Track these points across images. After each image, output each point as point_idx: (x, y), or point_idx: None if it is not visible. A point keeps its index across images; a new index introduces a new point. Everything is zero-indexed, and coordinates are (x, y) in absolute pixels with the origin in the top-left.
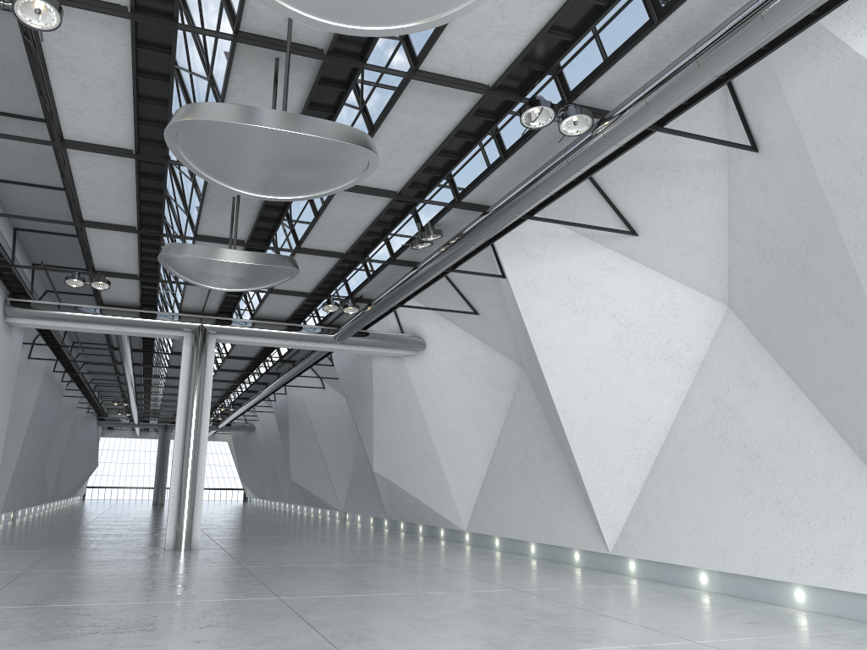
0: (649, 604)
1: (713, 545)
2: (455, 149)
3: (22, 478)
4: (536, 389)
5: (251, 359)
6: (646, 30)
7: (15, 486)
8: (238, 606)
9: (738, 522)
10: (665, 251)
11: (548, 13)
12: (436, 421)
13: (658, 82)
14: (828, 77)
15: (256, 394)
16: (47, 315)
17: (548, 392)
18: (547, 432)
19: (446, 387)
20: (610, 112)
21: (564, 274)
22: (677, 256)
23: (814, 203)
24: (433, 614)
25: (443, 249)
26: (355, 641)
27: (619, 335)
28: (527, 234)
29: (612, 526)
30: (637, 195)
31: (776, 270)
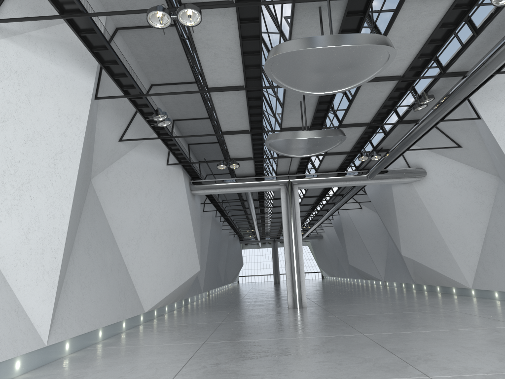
0: None
1: None
2: (439, 37)
3: (209, 274)
4: None
5: (317, 196)
6: None
7: (207, 278)
8: (340, 339)
9: None
10: None
11: None
12: (440, 219)
13: None
14: None
15: (322, 217)
16: (210, 186)
17: None
18: None
19: (444, 197)
20: None
21: None
22: None
23: None
24: (470, 343)
25: (436, 107)
26: (422, 361)
27: None
28: (494, 86)
29: None
30: None
31: None
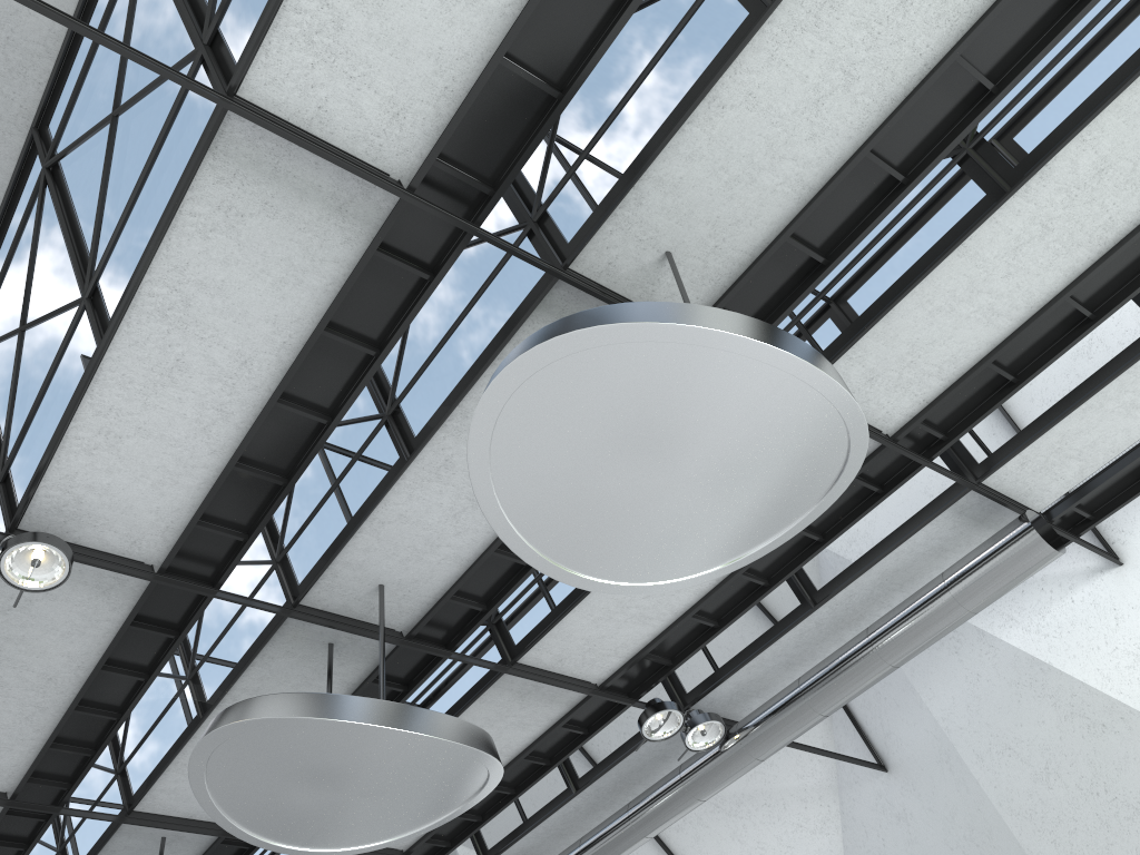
0: None
1: None
2: (513, 777)
3: None
4: None
5: None
6: (797, 615)
7: None
8: None
9: None
10: None
11: (698, 593)
12: None
13: (821, 676)
14: (978, 673)
15: None
16: None
17: None
18: None
19: None
20: (748, 716)
21: None
22: None
23: (986, 831)
24: None
25: None
26: None
27: None
28: None
29: None
30: (714, 843)
31: None
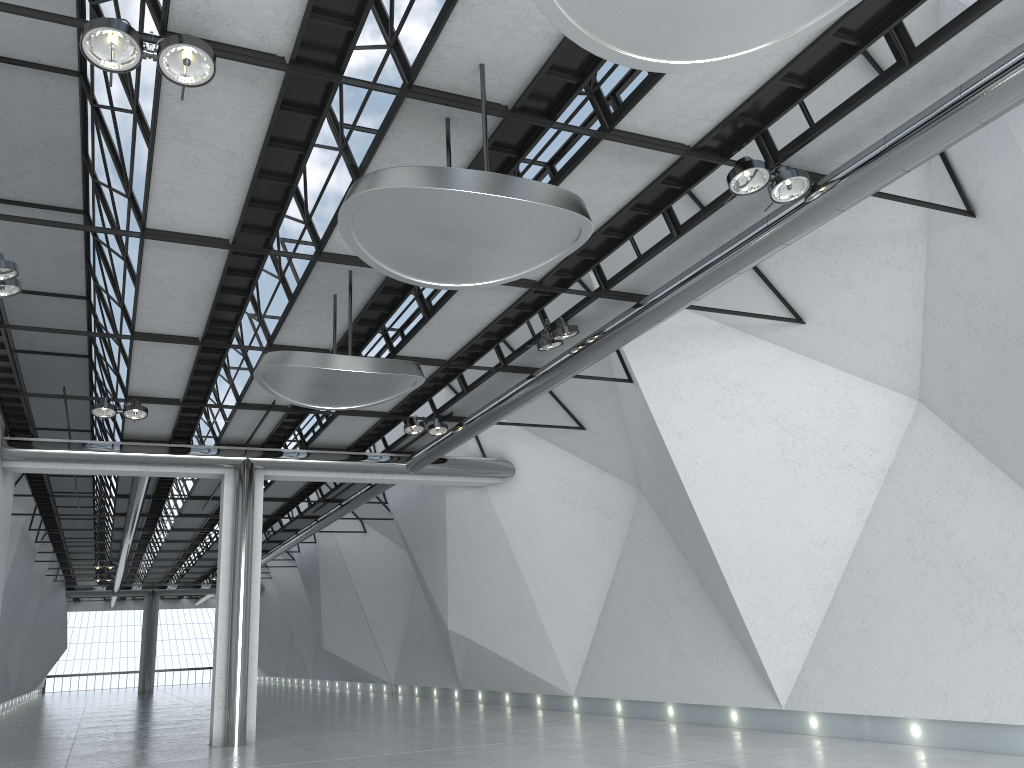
0: (876, 766)
1: (927, 688)
2: (621, 225)
3: None
4: (664, 515)
5: (288, 500)
6: (891, 74)
7: None
8: None
9: (960, 658)
10: (839, 340)
11: (787, 57)
12: (531, 561)
13: (906, 134)
14: None
15: (281, 545)
16: (56, 455)
17: (692, 516)
18: (681, 567)
19: (543, 519)
20: (833, 172)
21: (710, 374)
22: (855, 345)
23: None
24: None
25: (579, 348)
26: None
27: (783, 442)
28: (661, 328)
29: (784, 675)
30: (807, 276)
31: (997, 353)
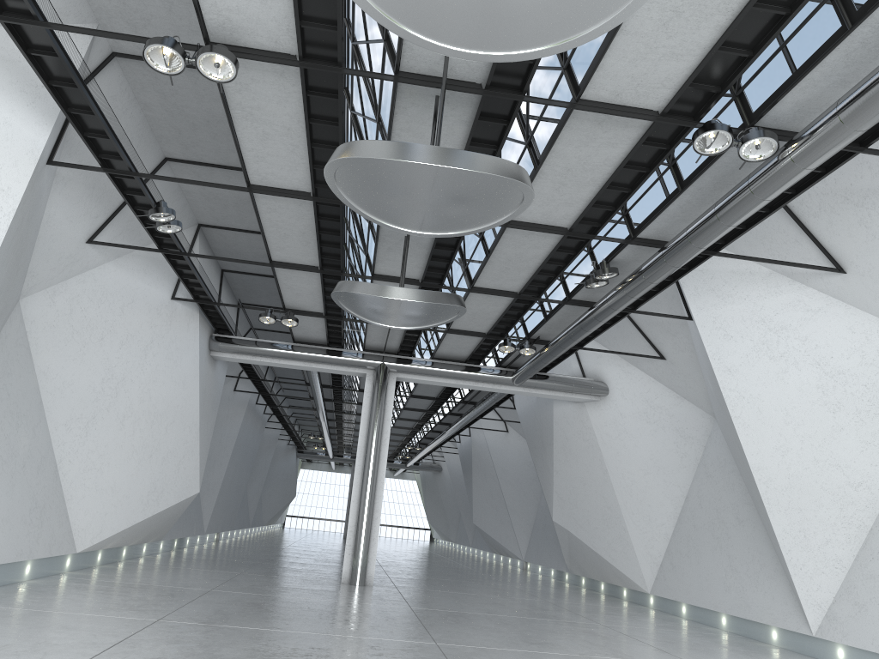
0: None
1: None
2: (626, 181)
3: (225, 502)
4: (729, 443)
5: (434, 399)
6: (838, 38)
7: (219, 509)
8: (393, 647)
9: None
10: (878, 291)
11: (719, 29)
12: (618, 471)
13: (853, 95)
14: None
15: (440, 435)
16: (245, 350)
17: (740, 446)
18: (741, 492)
19: (630, 436)
20: (799, 132)
21: (758, 316)
22: None
23: None
24: None
25: (618, 288)
26: None
27: (824, 385)
28: (717, 272)
29: (816, 605)
30: (844, 228)
31: None
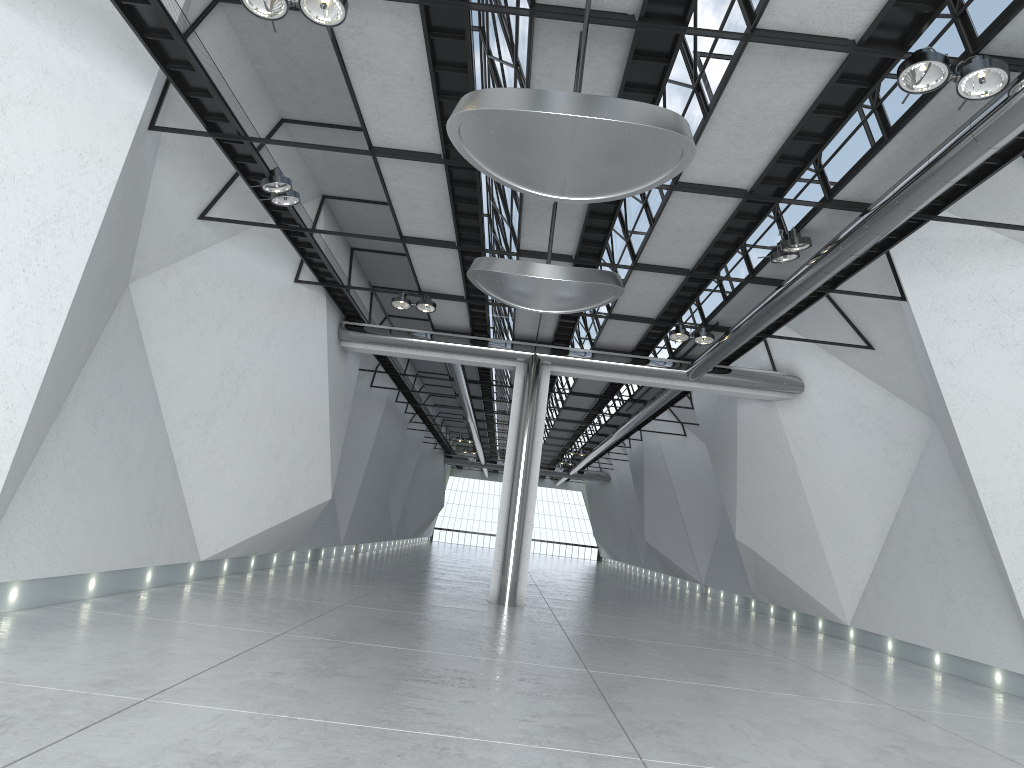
0: None
1: None
2: (817, 130)
3: (364, 511)
4: (950, 450)
5: (597, 396)
6: None
7: (357, 518)
8: (537, 672)
9: None
10: None
11: None
12: (814, 483)
13: None
14: None
15: (606, 438)
16: (379, 339)
17: (961, 454)
18: (963, 508)
19: (829, 441)
20: None
21: (989, 295)
22: None
23: None
24: (767, 718)
25: (811, 262)
26: (653, 732)
27: None
28: (938, 241)
29: None
30: None
31: None
